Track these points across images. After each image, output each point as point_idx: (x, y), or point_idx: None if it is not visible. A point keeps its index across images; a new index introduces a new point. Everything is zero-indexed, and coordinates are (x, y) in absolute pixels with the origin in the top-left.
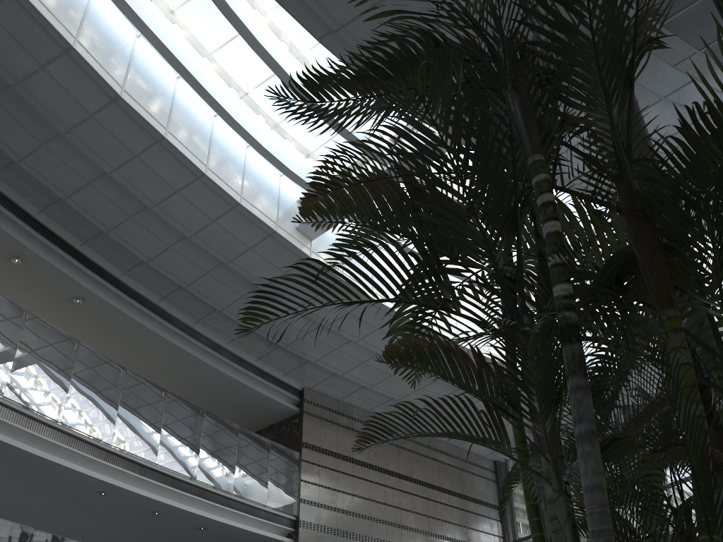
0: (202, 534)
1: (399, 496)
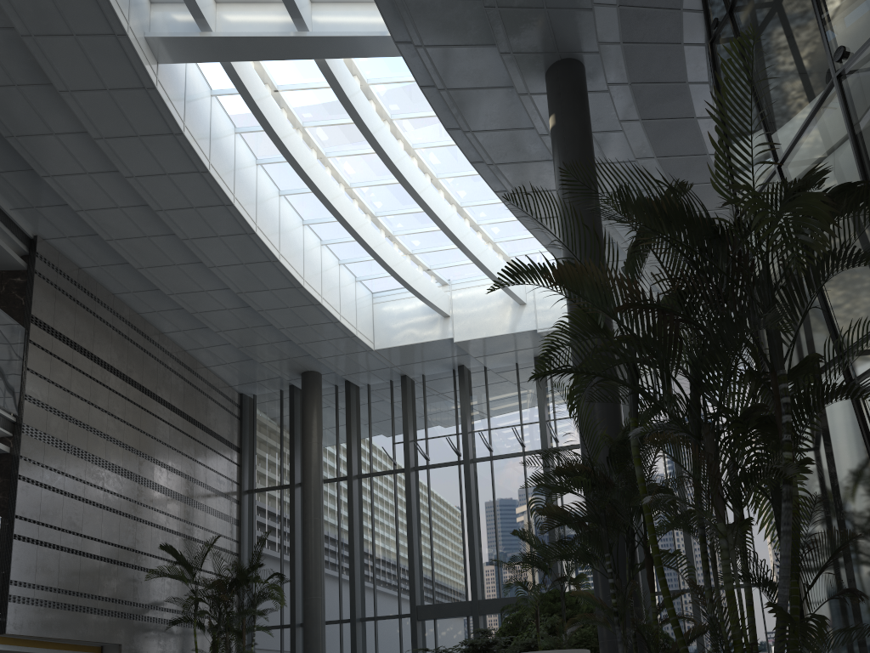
0: None
1: (141, 415)
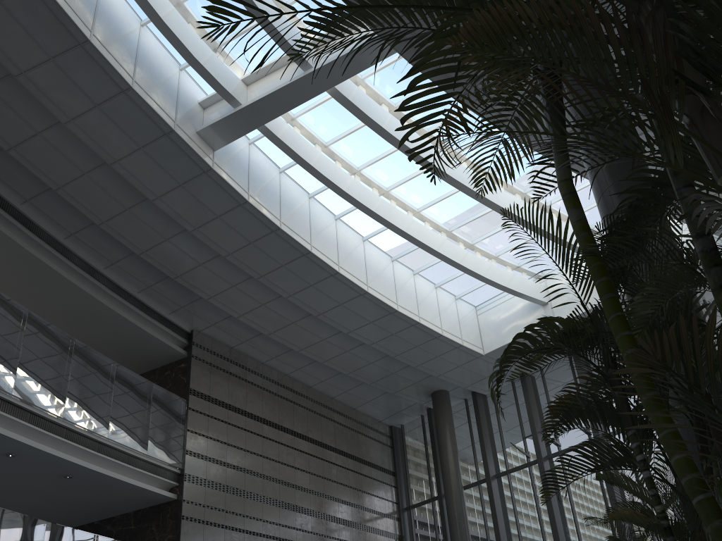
0: (68, 485)
1: (294, 455)
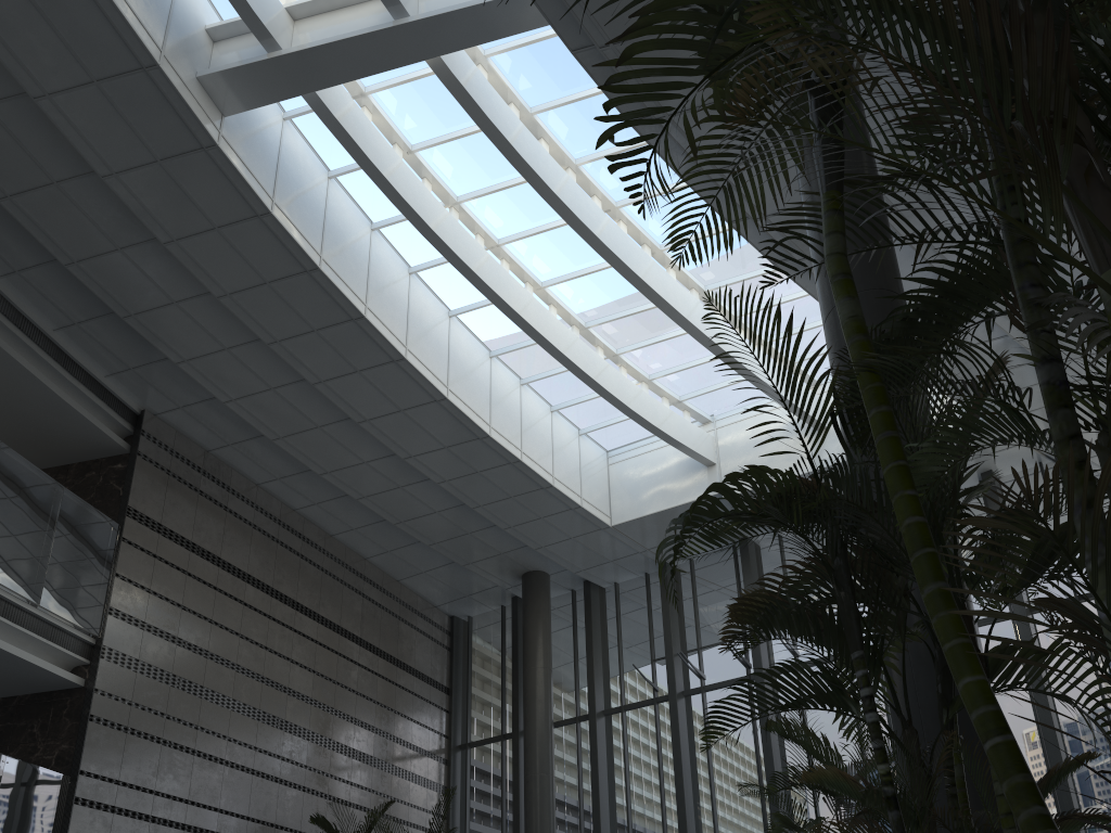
0: None
1: (293, 640)
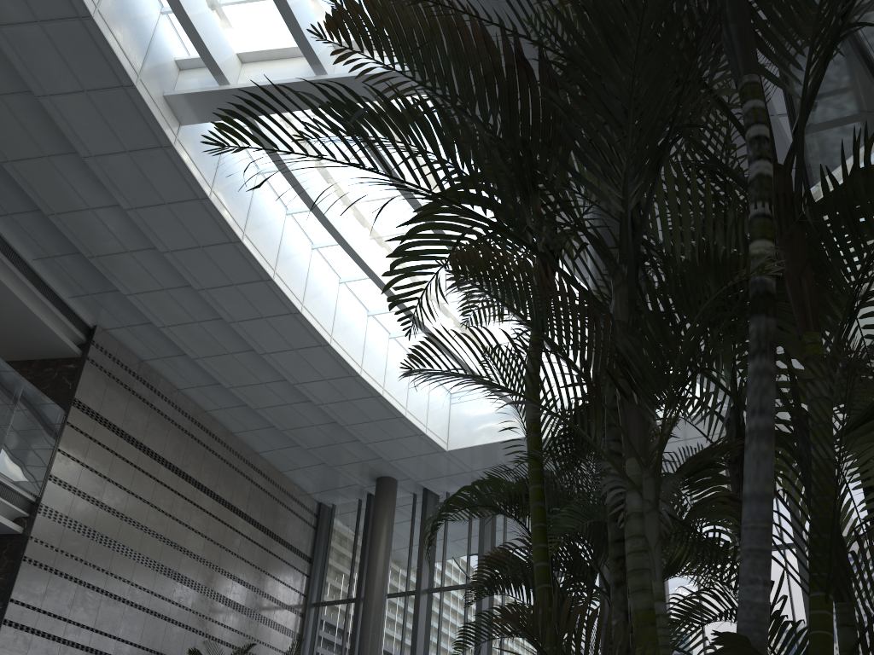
0: None
1: (192, 511)
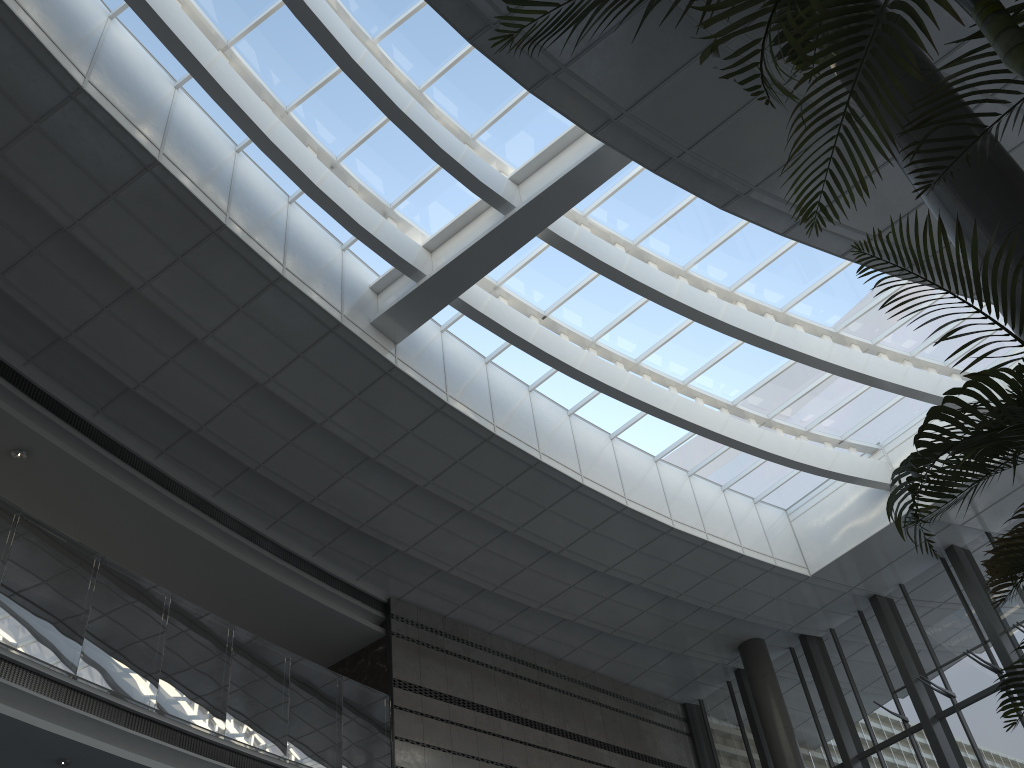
0: None
1: (550, 759)
